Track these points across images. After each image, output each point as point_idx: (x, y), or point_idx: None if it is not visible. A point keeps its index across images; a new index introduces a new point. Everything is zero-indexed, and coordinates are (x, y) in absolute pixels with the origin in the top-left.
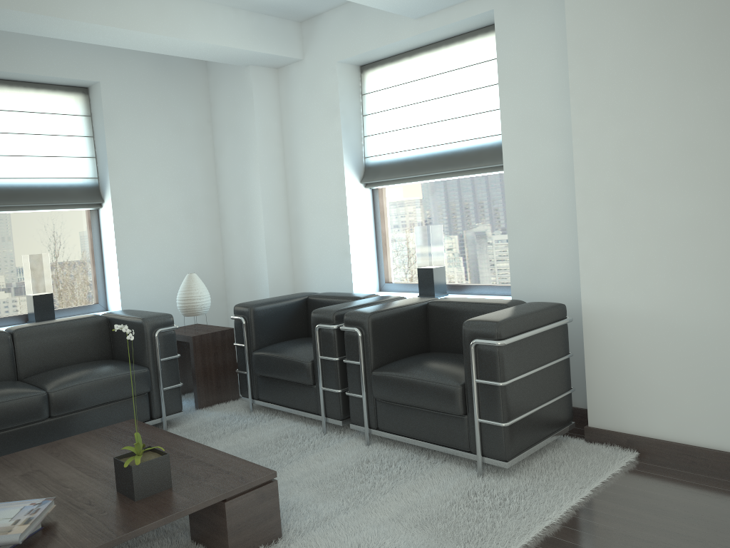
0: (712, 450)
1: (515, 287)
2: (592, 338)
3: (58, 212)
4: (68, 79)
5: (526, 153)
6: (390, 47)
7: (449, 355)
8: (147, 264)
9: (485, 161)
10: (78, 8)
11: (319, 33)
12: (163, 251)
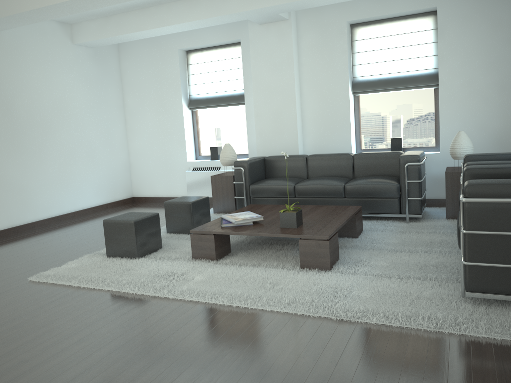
0: None
1: None
2: None
3: (415, 91)
4: (417, 10)
5: None
6: None
7: None
8: (460, 123)
9: None
10: None
11: None
12: (474, 115)
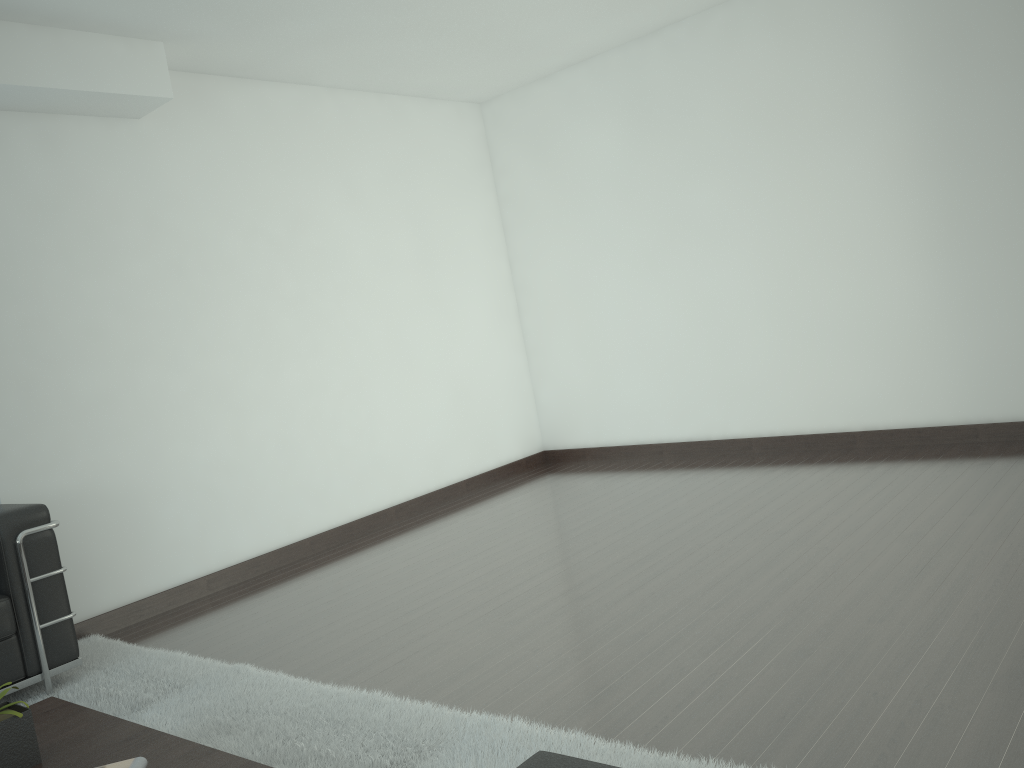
0: (154, 595)
1: None
2: None
3: None
4: None
5: None
6: None
7: None
8: None
9: None
10: None
11: None
12: None
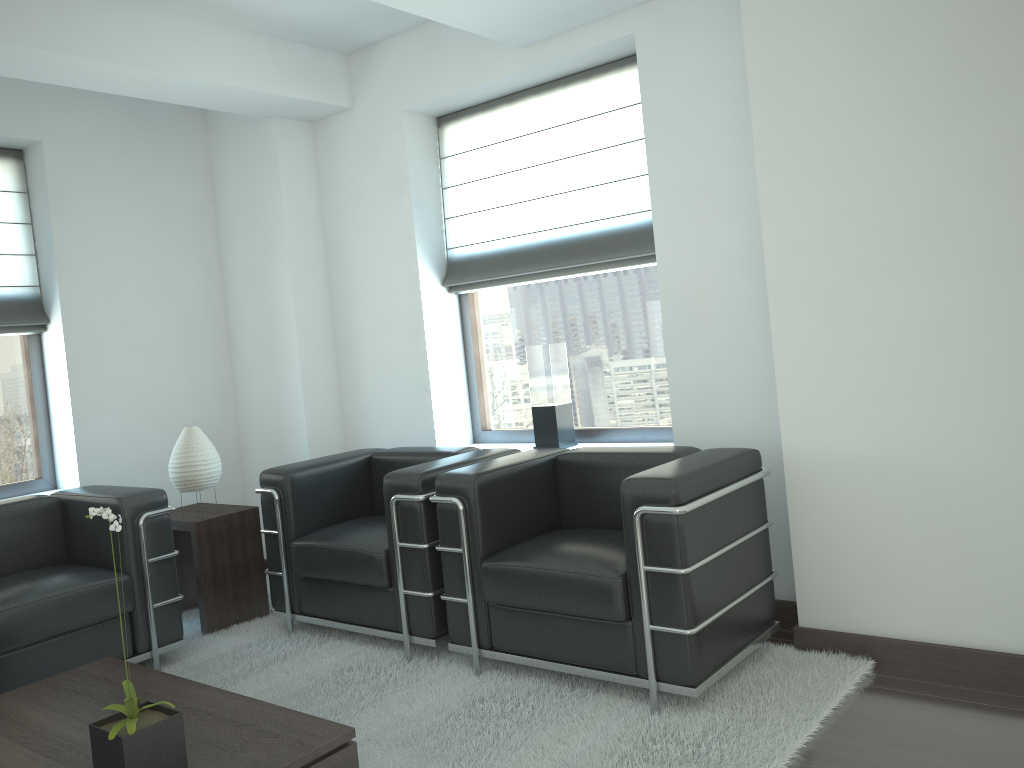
0: (981, 651)
1: (679, 429)
2: (799, 497)
3: None
4: None
5: (688, 235)
6: (482, 89)
7: (595, 532)
8: (119, 415)
9: (626, 249)
10: (11, 24)
11: (376, 69)
12: (144, 395)
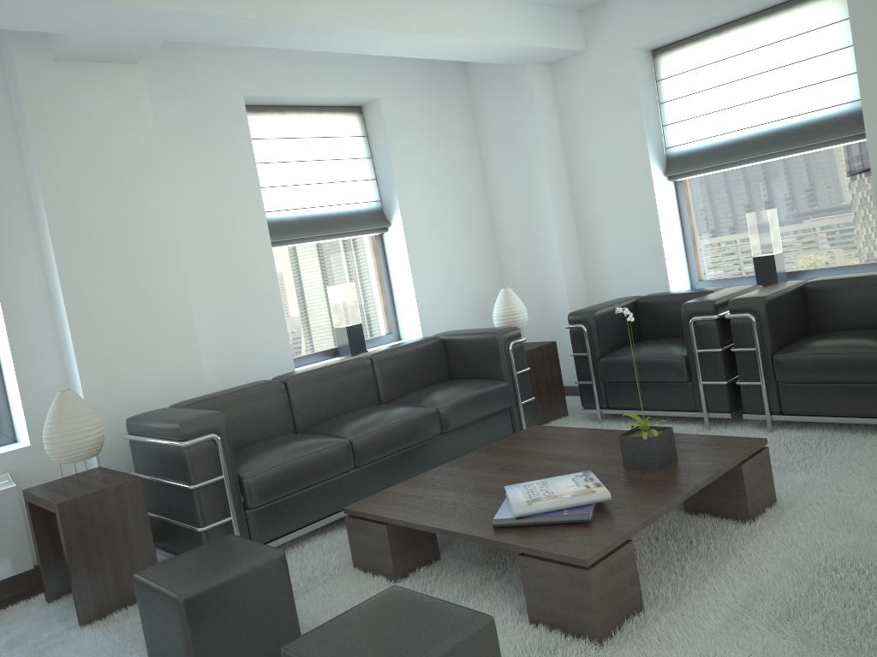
0: None
1: None
2: None
3: (348, 241)
4: (352, 99)
5: None
6: (701, 25)
7: (853, 331)
8: (438, 287)
9: (830, 133)
10: (408, 19)
11: (607, 19)
12: (450, 272)
